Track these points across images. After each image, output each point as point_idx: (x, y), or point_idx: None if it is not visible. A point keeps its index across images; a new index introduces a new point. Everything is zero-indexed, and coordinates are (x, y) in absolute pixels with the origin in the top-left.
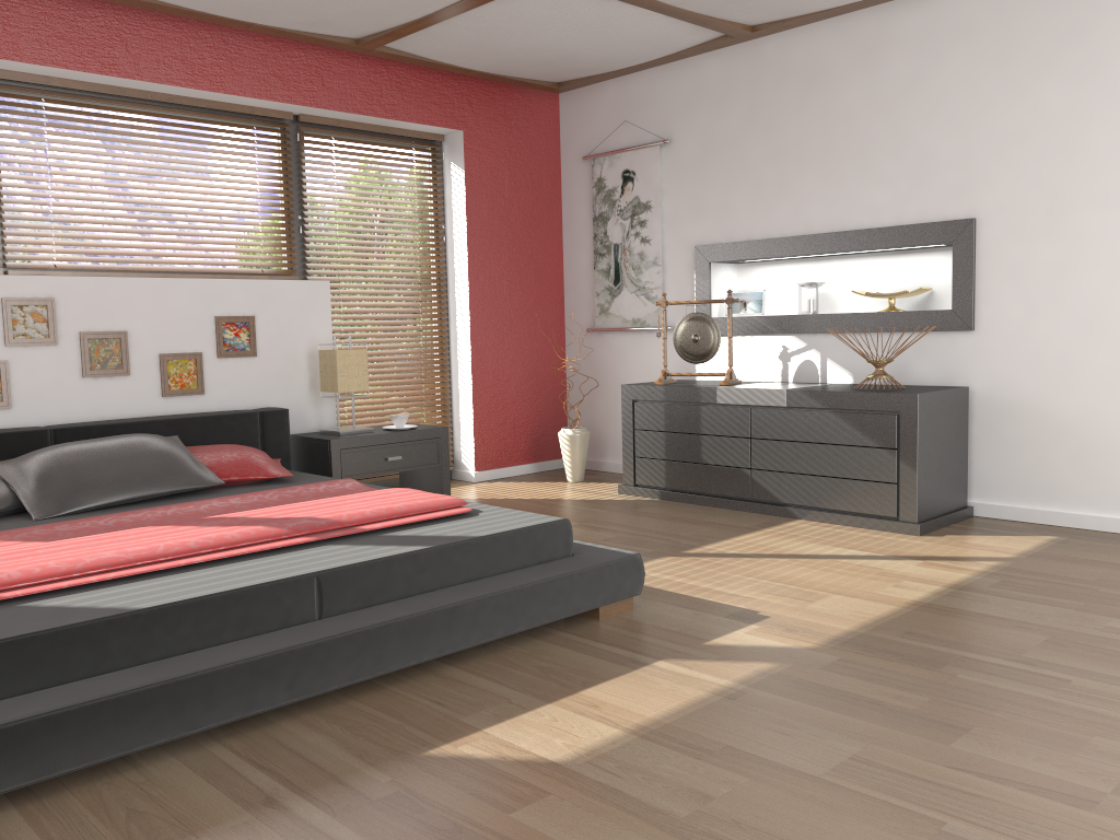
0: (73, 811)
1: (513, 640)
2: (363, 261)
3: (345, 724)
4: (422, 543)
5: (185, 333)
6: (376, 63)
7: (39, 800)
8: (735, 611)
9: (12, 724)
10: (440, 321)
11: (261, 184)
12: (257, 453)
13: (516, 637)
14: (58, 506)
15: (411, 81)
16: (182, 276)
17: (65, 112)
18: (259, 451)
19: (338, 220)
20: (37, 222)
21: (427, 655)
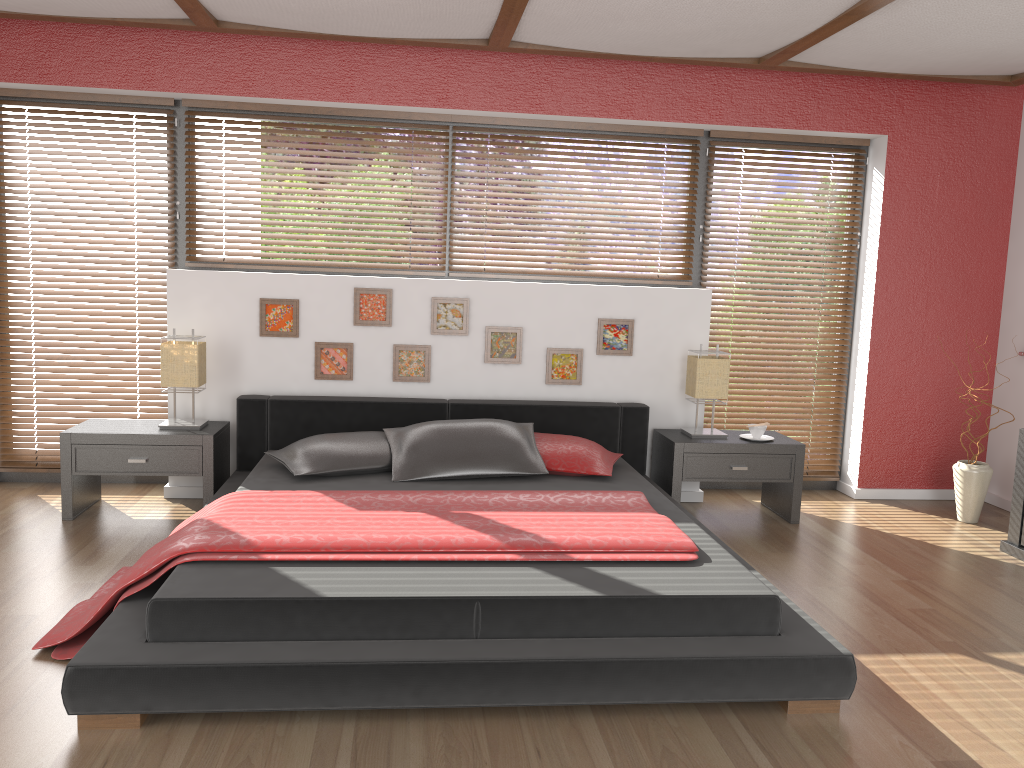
0: (222, 742)
1: (677, 706)
2: (761, 269)
3: (449, 743)
4: (602, 588)
5: (570, 331)
6: (792, 75)
7: (217, 723)
8: (955, 760)
9: (196, 666)
10: (841, 329)
11: (666, 197)
12: (590, 449)
13: (685, 703)
14: (411, 473)
15: (830, 89)
16: (583, 279)
17: (503, 145)
18: (595, 446)
19: (740, 229)
20: (476, 234)
21: (559, 700)
